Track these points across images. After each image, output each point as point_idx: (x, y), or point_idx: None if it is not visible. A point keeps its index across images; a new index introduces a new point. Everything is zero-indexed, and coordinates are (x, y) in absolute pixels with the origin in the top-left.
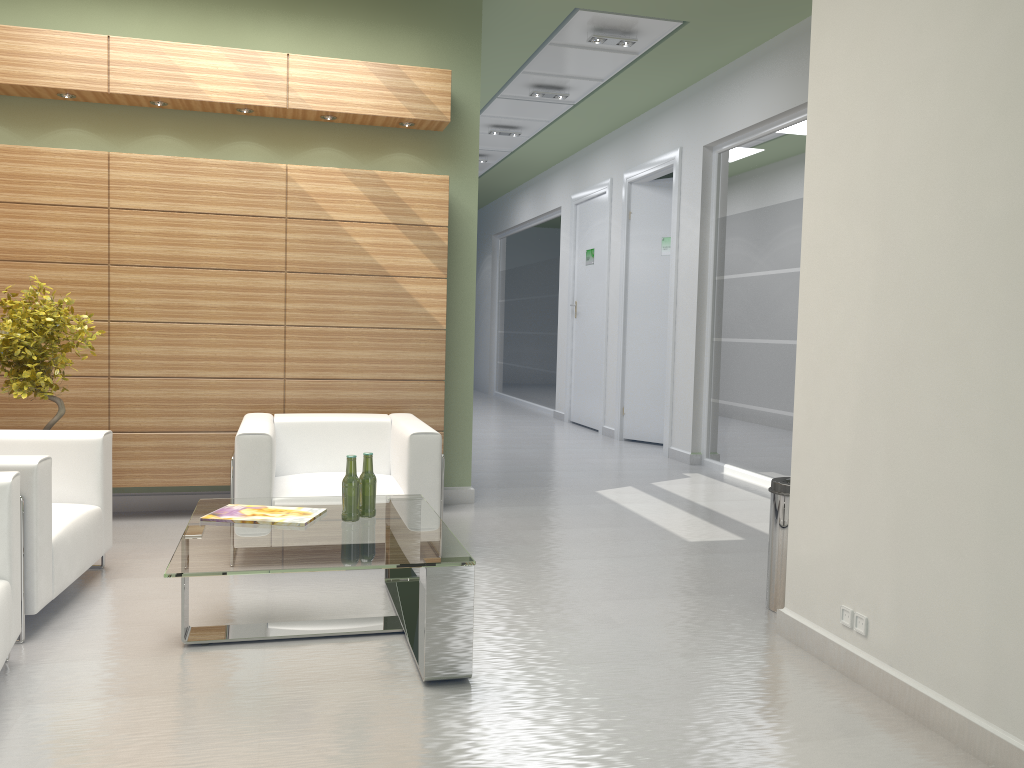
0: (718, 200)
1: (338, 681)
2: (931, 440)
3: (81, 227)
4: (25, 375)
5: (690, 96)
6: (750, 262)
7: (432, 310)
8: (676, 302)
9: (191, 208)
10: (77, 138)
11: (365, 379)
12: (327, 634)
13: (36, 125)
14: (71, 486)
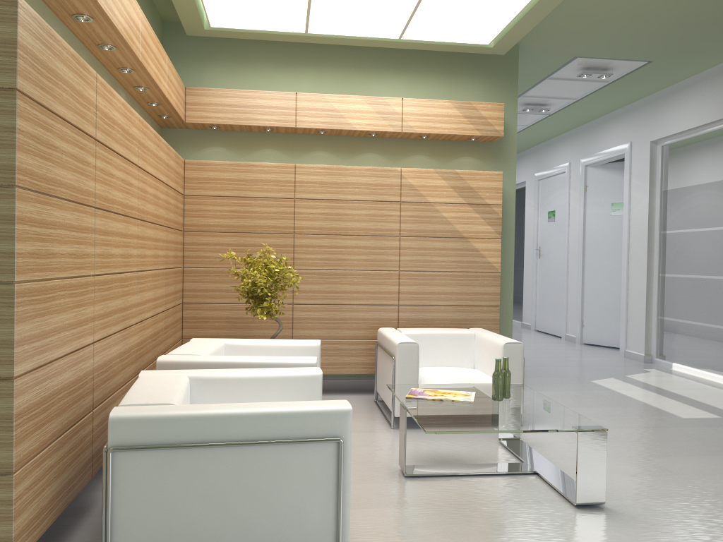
0: (662, 178)
1: (518, 502)
2: None
3: (278, 211)
4: (264, 305)
5: (638, 107)
6: (691, 221)
7: (491, 259)
8: (628, 248)
9: (343, 197)
10: (270, 155)
11: (448, 305)
12: (489, 473)
13: (247, 148)
14: None
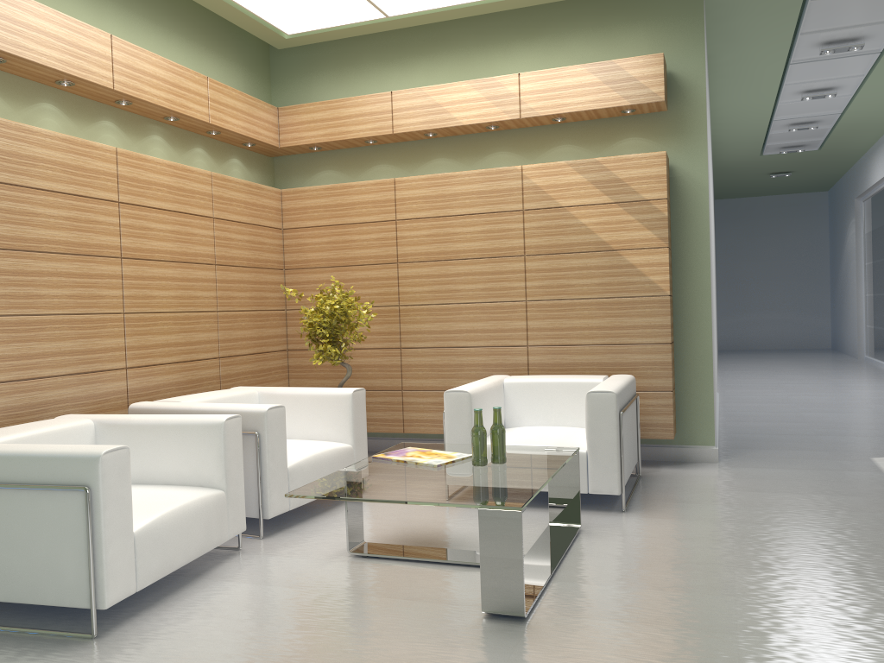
0: None
1: (422, 600)
2: None
3: (379, 237)
4: (320, 348)
5: None
6: None
7: (655, 278)
8: None
9: (451, 212)
10: (383, 171)
11: (596, 344)
12: (452, 561)
13: (358, 167)
14: (333, 429)
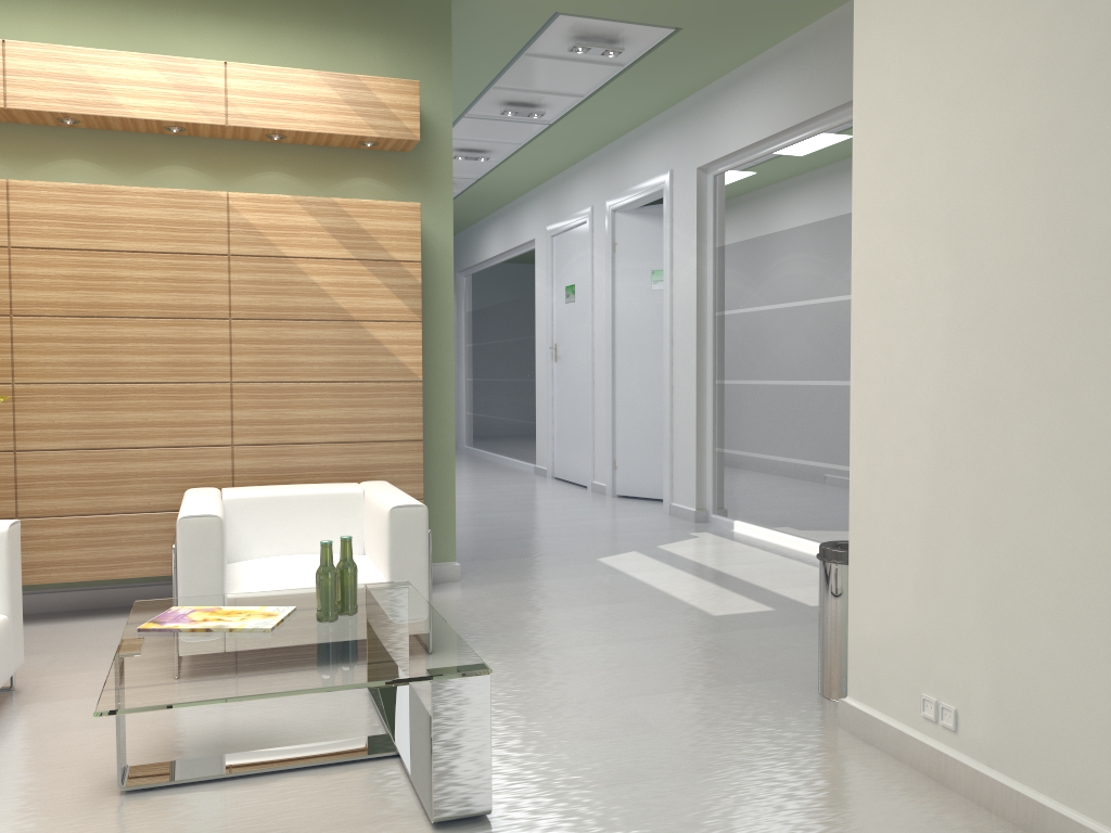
0: (715, 227)
1: (324, 830)
2: (1031, 498)
3: None
4: None
5: (680, 113)
6: (755, 295)
7: (406, 359)
8: (672, 341)
9: (112, 245)
10: None
11: (329, 442)
12: (304, 765)
13: None
14: None
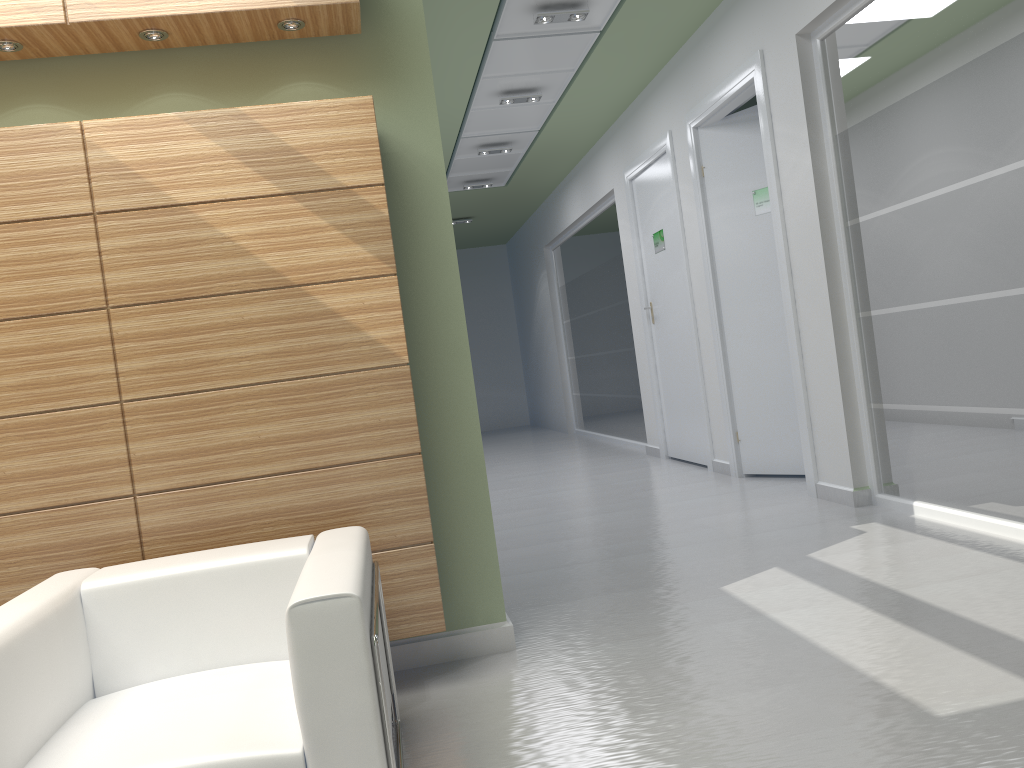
0: (832, 108)
1: None
2: None
3: None
4: None
5: None
6: (905, 184)
7: (379, 333)
8: (791, 272)
9: None
10: None
11: (279, 473)
12: None
13: None
14: None
